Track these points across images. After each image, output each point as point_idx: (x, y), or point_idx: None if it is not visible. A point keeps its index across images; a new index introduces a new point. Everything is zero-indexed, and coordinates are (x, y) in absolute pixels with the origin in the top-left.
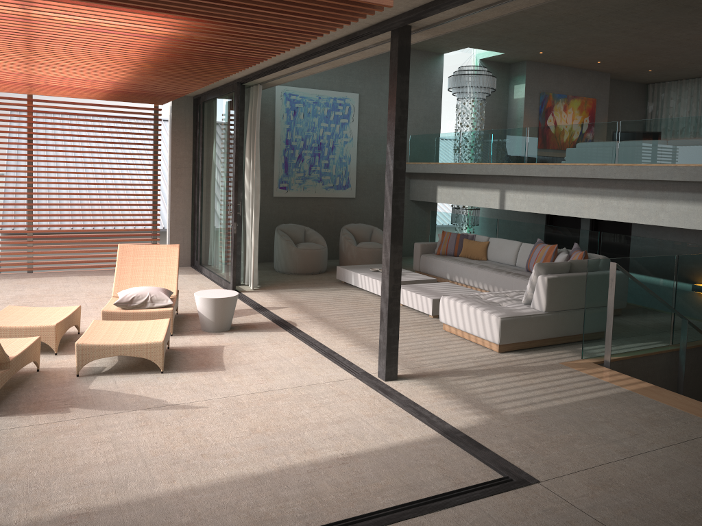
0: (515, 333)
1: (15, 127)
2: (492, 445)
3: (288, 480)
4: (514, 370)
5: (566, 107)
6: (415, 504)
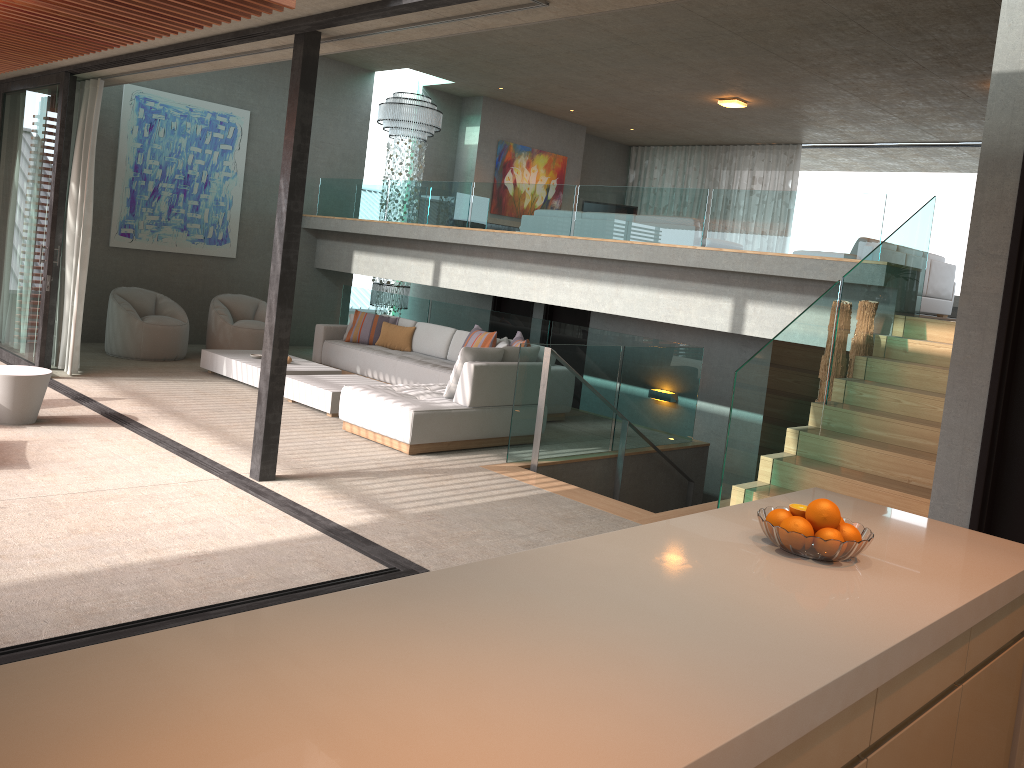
0: (431, 430)
1: None
2: (383, 541)
3: (122, 577)
4: (424, 472)
5: (530, 163)
6: (282, 593)
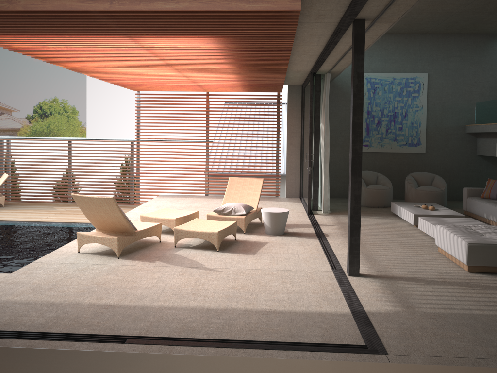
0: (484, 257)
1: (199, 110)
2: (380, 326)
3: (223, 315)
4: (467, 285)
5: None
6: (280, 343)
